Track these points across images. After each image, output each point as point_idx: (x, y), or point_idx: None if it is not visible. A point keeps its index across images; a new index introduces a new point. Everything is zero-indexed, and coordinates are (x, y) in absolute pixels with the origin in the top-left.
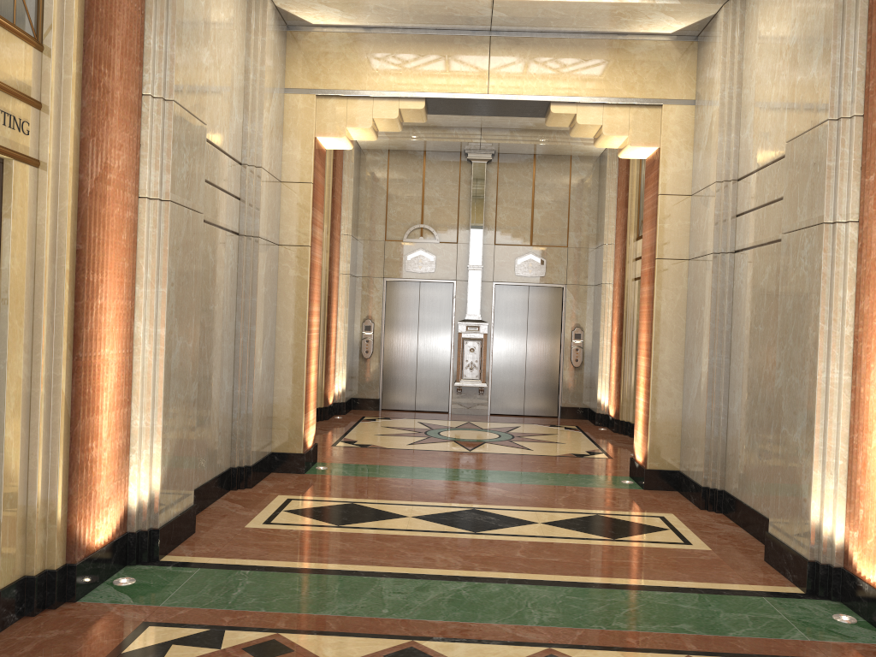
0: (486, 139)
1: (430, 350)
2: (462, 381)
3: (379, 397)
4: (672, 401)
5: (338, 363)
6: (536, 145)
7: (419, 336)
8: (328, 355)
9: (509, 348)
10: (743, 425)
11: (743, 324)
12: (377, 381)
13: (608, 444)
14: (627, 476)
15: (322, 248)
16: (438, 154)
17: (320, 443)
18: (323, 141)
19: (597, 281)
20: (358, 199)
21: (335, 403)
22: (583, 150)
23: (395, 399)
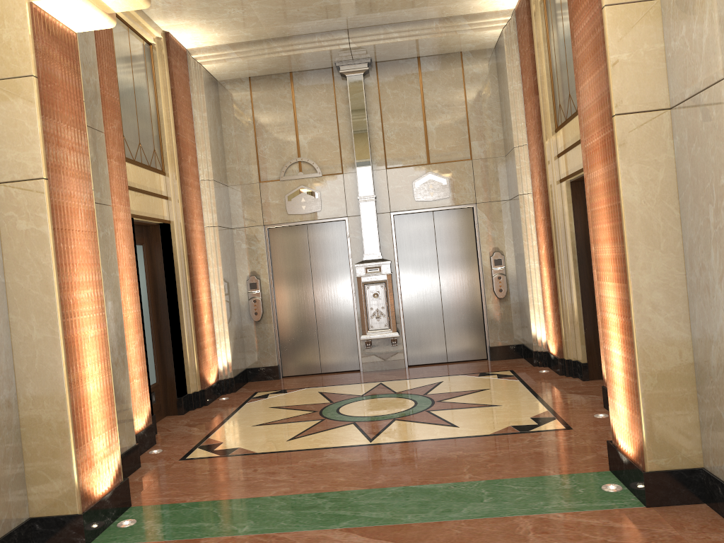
0: (356, 43)
1: (329, 301)
2: (369, 333)
3: (278, 363)
4: (676, 352)
5: (218, 332)
6: (417, 42)
7: (314, 287)
8: (198, 326)
9: (420, 287)
10: None
11: None
12: (273, 346)
13: (558, 398)
14: (607, 472)
15: (91, 184)
16: (306, 74)
17: (167, 456)
18: (54, 12)
19: (512, 194)
20: (221, 139)
21: (221, 380)
22: (474, 42)
23: (297, 363)
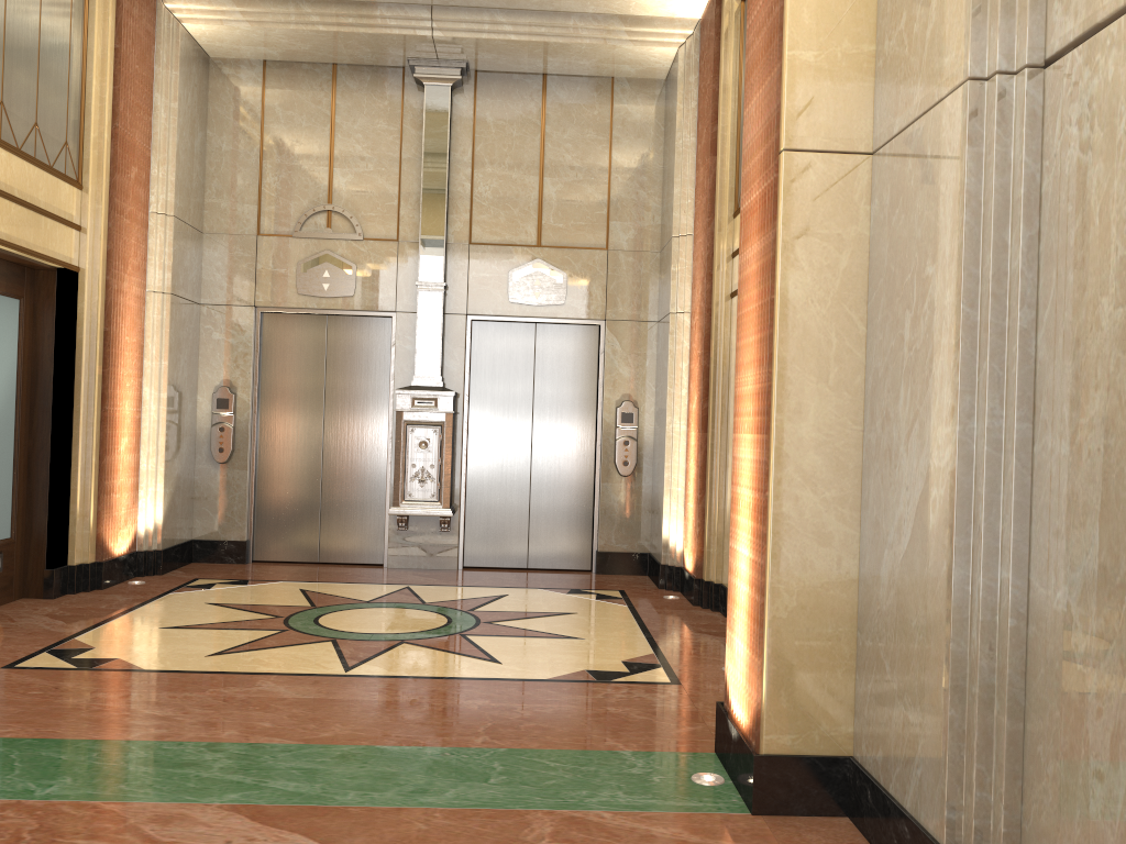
0: (443, 31)
1: (348, 446)
2: (404, 504)
3: (248, 538)
4: (832, 558)
5: (145, 471)
6: (543, 47)
7: (327, 420)
8: (106, 454)
9: (499, 442)
10: (1119, 662)
11: (1104, 291)
12: (243, 508)
13: (677, 638)
14: (710, 754)
15: None
16: (361, 71)
17: None
18: None
19: (662, 312)
20: (201, 153)
21: (139, 552)
22: (633, 63)
23: (280, 540)
